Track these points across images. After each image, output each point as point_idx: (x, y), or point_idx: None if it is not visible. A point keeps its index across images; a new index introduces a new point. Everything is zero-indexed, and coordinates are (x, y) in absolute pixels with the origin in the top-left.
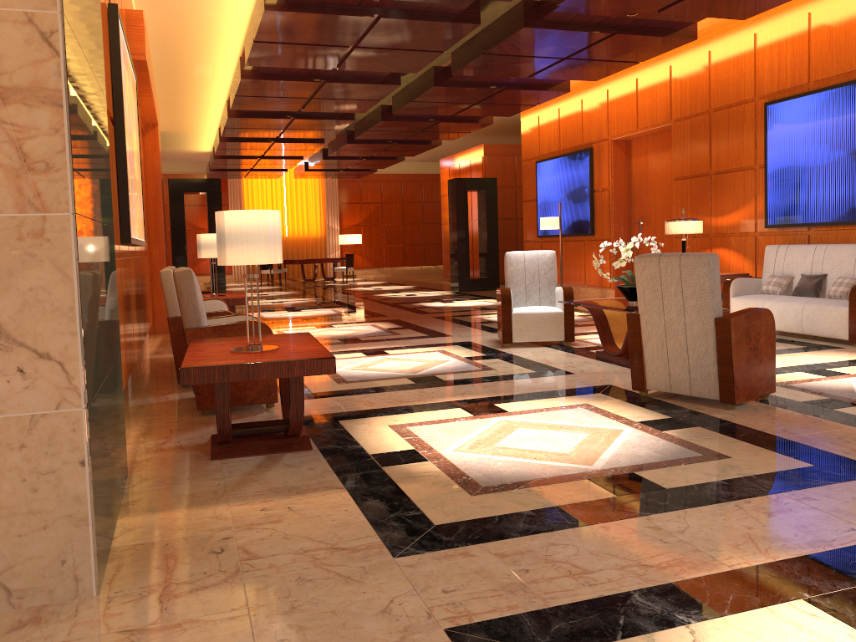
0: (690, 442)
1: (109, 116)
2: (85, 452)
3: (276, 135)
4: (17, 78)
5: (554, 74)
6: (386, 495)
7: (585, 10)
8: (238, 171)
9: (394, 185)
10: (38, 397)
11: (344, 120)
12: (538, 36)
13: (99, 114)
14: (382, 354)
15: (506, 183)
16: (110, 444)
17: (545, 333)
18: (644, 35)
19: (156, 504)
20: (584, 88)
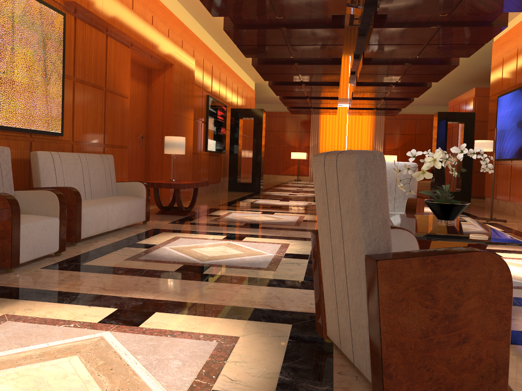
0: None
1: None
2: None
3: (299, 79)
4: None
5: (475, 6)
6: None
7: None
8: (305, 109)
9: (426, 122)
10: None
11: (333, 65)
12: None
13: None
14: (234, 240)
15: None
16: None
17: None
18: None
19: None
20: None
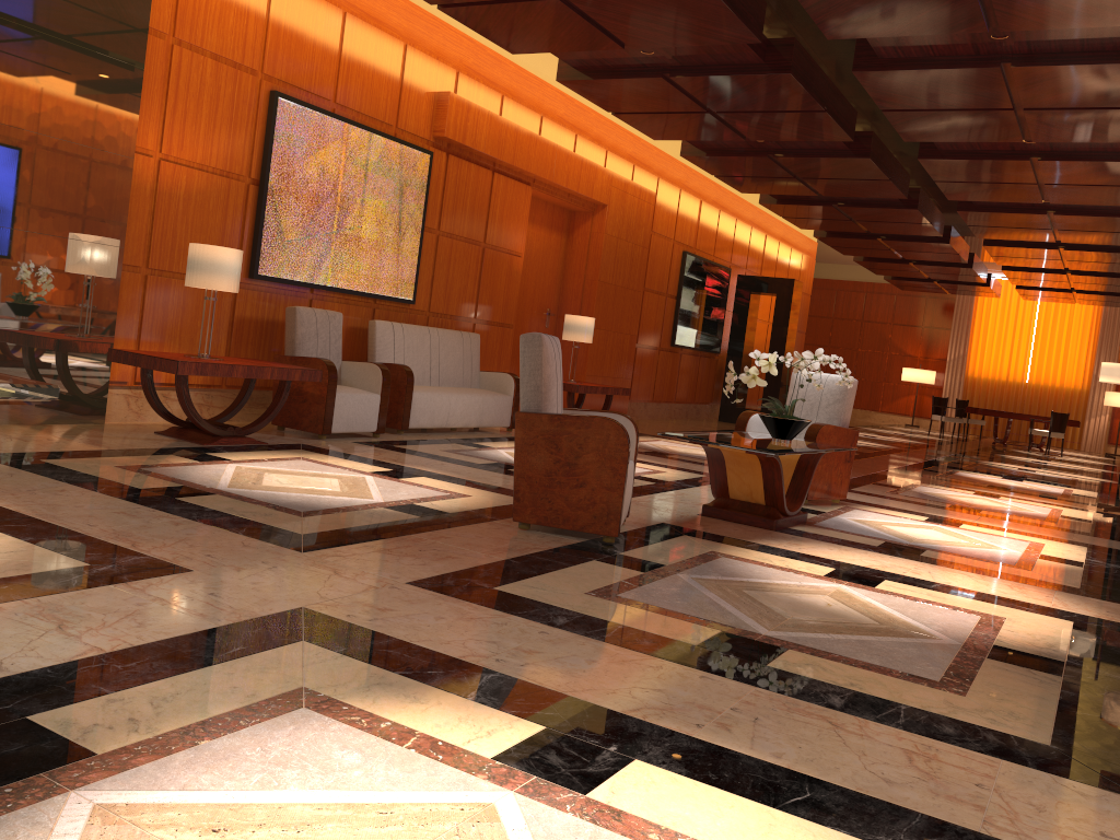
0: (345, 511)
1: (250, 177)
2: None
3: (861, 229)
4: None
5: (1062, 134)
6: (100, 454)
7: (913, 39)
8: (921, 282)
9: None
10: None
11: (904, 209)
12: (899, 81)
13: (76, 166)
14: None
15: None
16: (5, 371)
17: None
18: (1063, 64)
19: (47, 428)
20: None
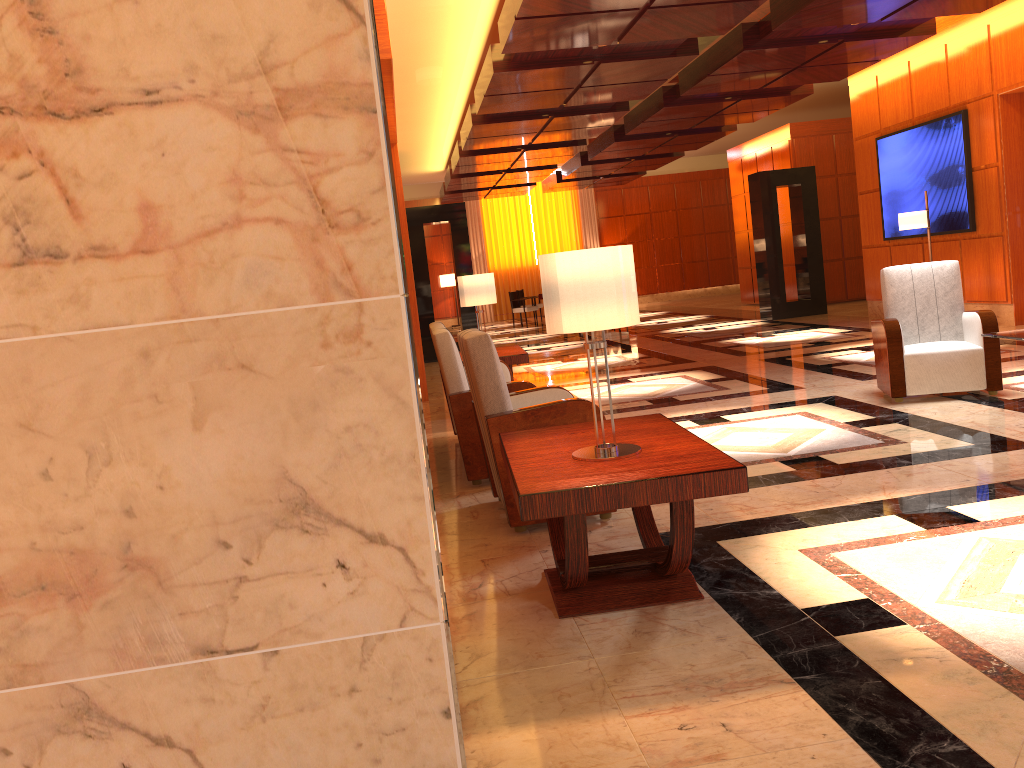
0: None
1: None
2: (450, 695)
3: (528, 142)
4: (301, 72)
5: (920, 11)
6: (876, 700)
7: None
8: (478, 191)
9: (665, 188)
10: (372, 608)
11: (616, 112)
12: None
13: None
14: (721, 422)
15: (823, 172)
16: None
17: (956, 381)
18: None
19: (510, 709)
20: (949, 27)
